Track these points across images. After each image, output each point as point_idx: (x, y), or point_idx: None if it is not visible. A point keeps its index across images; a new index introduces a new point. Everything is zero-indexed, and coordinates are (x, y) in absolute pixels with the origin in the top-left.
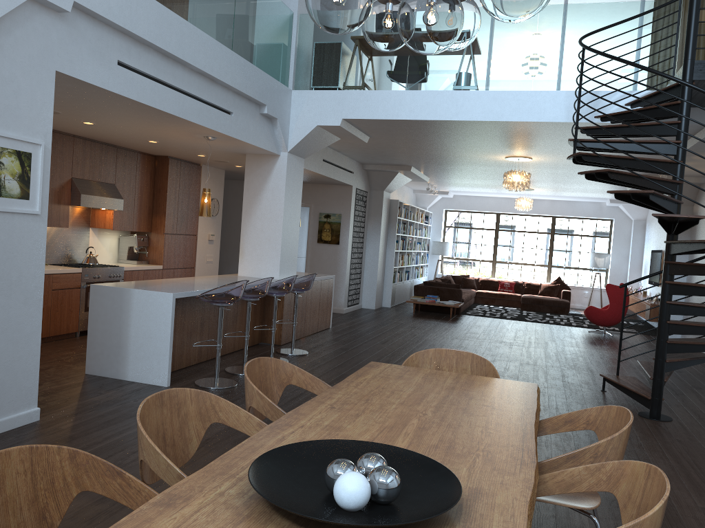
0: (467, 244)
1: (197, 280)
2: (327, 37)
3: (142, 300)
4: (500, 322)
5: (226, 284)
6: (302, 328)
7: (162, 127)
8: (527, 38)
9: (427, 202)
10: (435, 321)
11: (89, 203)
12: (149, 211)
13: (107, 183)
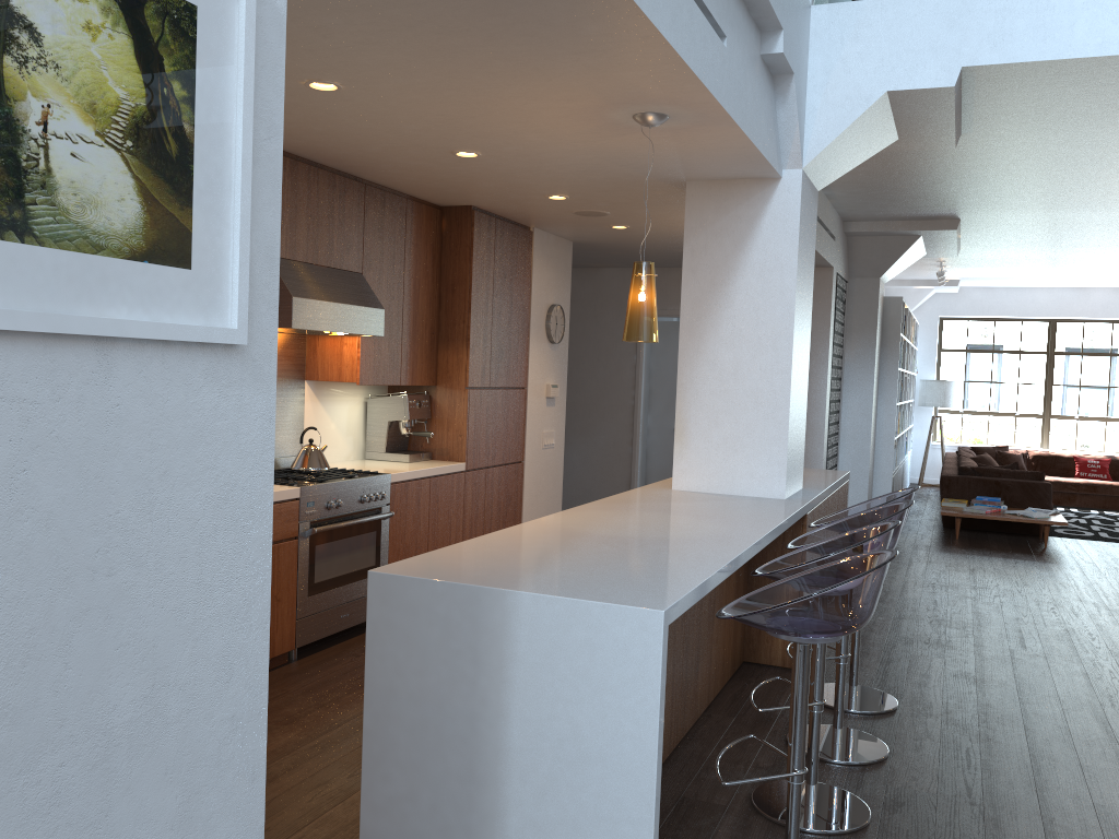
0: (988, 383)
1: (617, 518)
2: None
3: (550, 631)
4: None
5: (713, 533)
6: None
7: (536, 82)
8: None
9: (909, 303)
10: (1030, 560)
11: (312, 321)
12: (432, 337)
13: (346, 272)
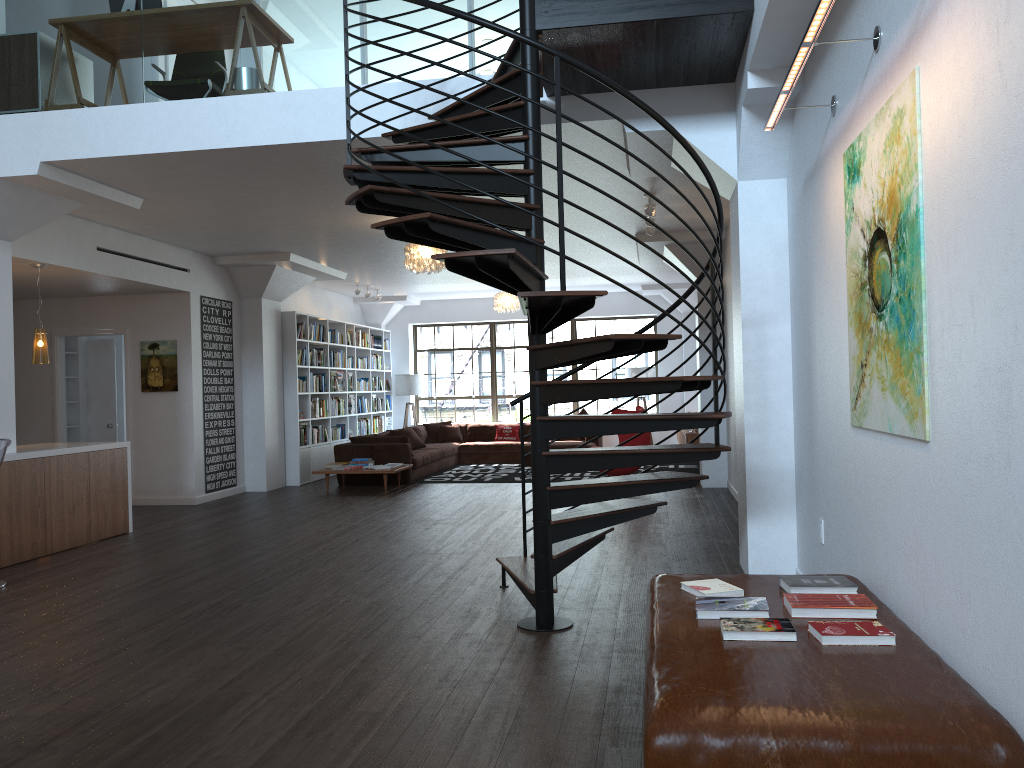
0: (452, 374)
1: None
2: (4, 23)
3: None
4: (464, 489)
5: None
6: (39, 540)
7: None
8: (329, 1)
9: (381, 315)
10: (350, 499)
11: None
12: None
13: None
